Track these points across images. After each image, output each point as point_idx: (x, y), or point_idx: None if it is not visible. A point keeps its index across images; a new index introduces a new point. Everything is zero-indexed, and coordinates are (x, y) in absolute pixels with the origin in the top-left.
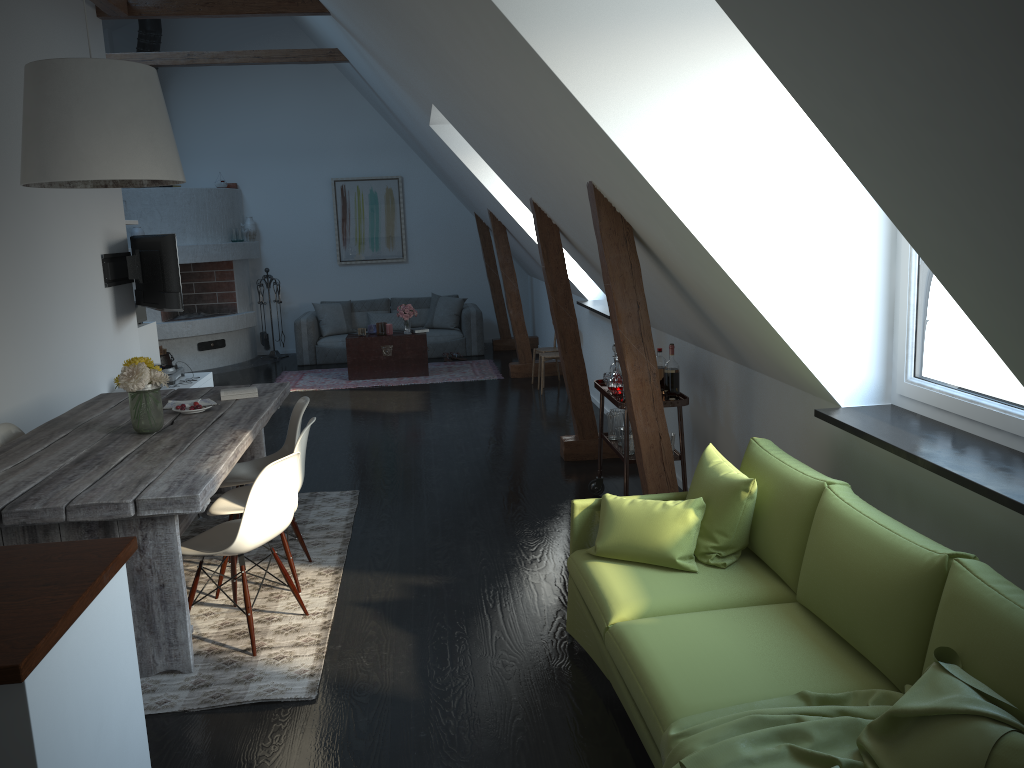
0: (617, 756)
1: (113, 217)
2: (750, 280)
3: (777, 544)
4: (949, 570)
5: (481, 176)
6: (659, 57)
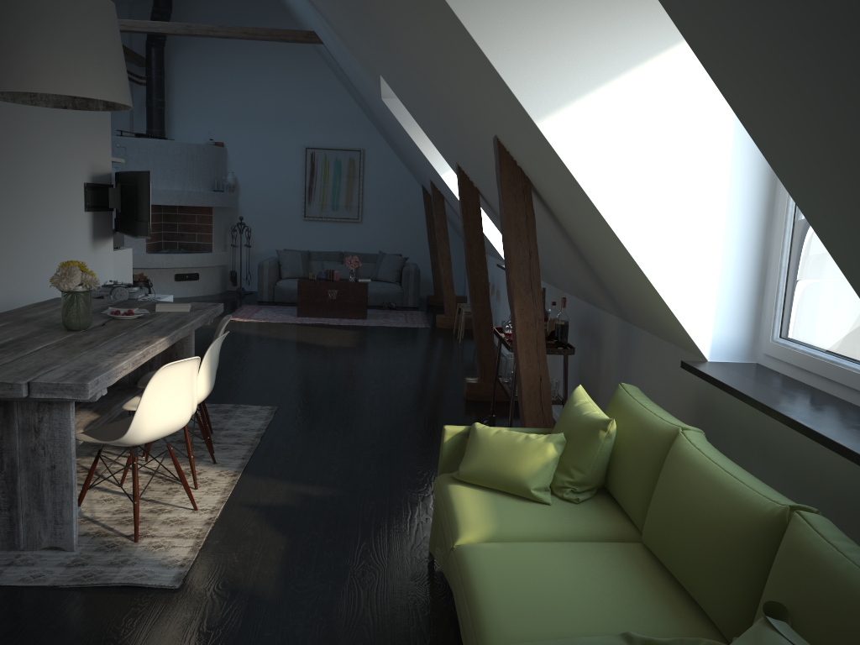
0: None
1: (100, 153)
2: (629, 230)
3: (629, 484)
4: (789, 522)
5: (423, 147)
6: (558, 9)
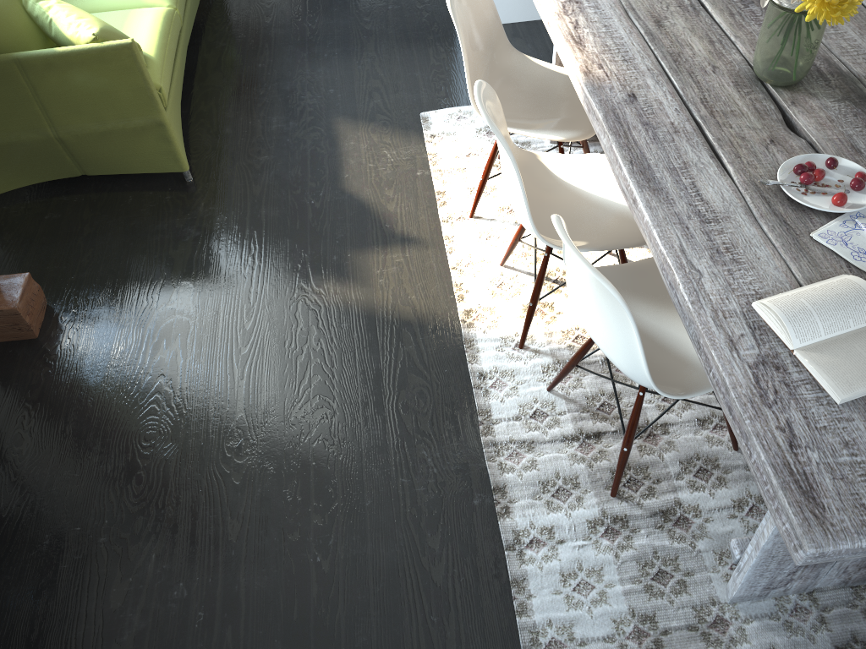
0: (203, 80)
1: None
2: None
3: None
4: None
5: None
6: None
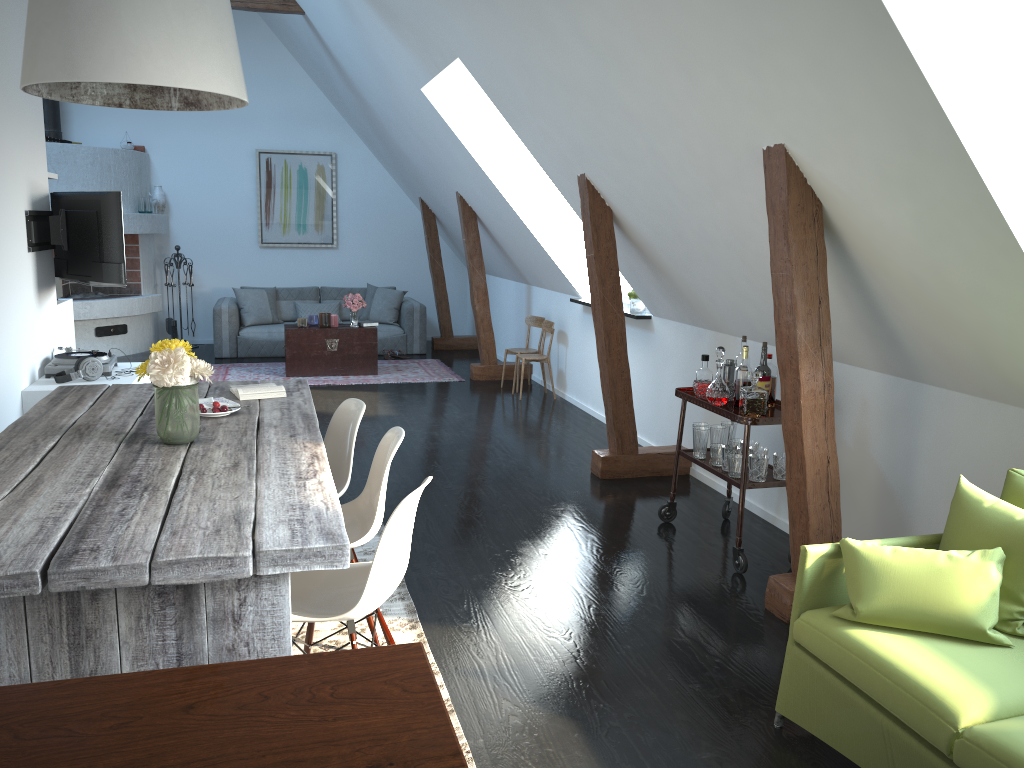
0: None
1: (37, 166)
2: None
3: None
4: None
5: (475, 152)
6: None
